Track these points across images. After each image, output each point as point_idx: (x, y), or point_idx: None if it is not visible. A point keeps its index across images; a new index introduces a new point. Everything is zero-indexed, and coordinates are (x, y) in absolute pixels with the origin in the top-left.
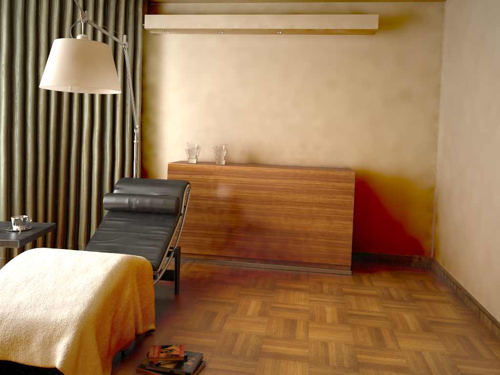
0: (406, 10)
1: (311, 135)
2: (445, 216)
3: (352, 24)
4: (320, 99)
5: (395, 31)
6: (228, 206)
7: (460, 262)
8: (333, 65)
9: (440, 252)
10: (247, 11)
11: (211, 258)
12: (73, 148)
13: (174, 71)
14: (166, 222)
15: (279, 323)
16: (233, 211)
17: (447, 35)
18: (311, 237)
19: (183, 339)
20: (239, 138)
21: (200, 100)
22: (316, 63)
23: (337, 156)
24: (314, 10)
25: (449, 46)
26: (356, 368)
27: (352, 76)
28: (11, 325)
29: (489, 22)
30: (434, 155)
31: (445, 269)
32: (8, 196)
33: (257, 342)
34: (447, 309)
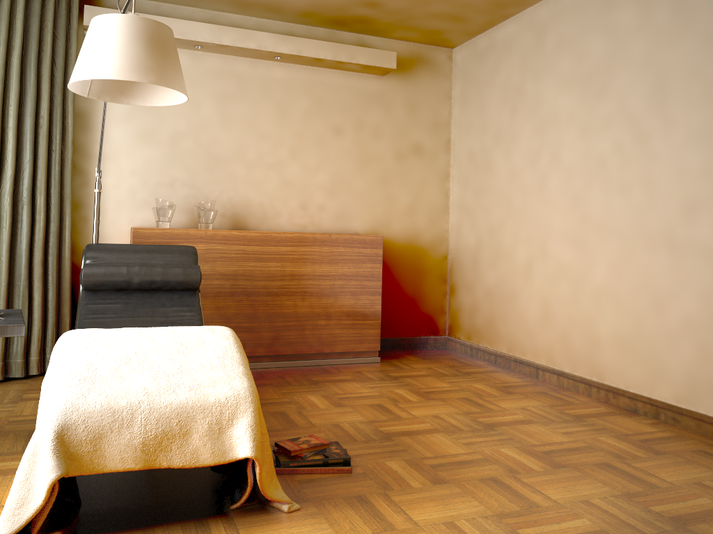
0: (415, 52)
1: (314, 193)
2: (469, 283)
3: (368, 59)
4: (324, 148)
5: (406, 74)
6: (226, 286)
7: (499, 329)
8: (339, 107)
9: (462, 326)
10: (230, 25)
11: None
12: None
13: None
14: (187, 301)
15: (368, 410)
16: (232, 292)
17: (458, 85)
18: (334, 319)
19: (283, 439)
20: (220, 196)
21: (162, 140)
22: (319, 103)
23: (344, 221)
24: (316, 36)
25: (464, 97)
26: (490, 428)
27: (361, 123)
28: (153, 417)
29: (531, 72)
30: (446, 218)
31: (473, 343)
32: None
33: (368, 427)
34: (504, 376)
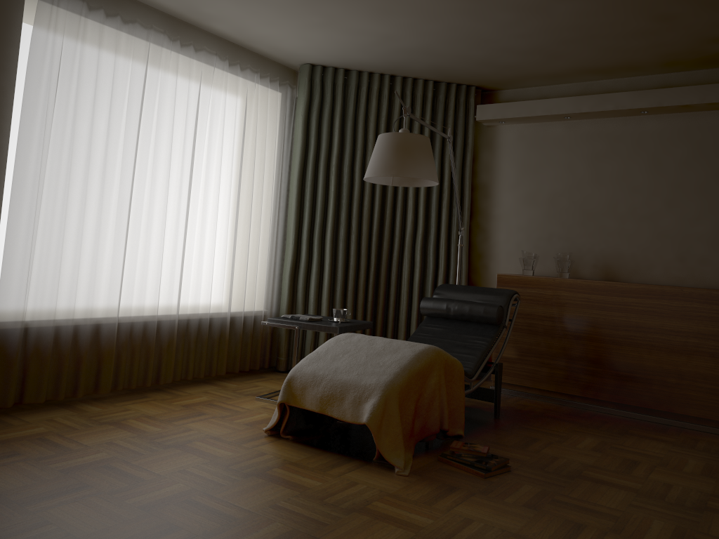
0: None
1: (694, 245)
2: None
3: None
4: (706, 196)
5: None
6: (571, 329)
7: None
8: None
9: None
10: (602, 91)
11: (548, 395)
12: (395, 252)
13: (510, 167)
14: (487, 332)
15: (614, 460)
16: (576, 336)
17: None
18: (687, 380)
19: (492, 450)
20: (591, 248)
21: (541, 201)
22: (700, 149)
23: None
24: (695, 80)
25: None
26: (699, 509)
27: None
28: (329, 384)
29: None
30: None
31: None
32: (330, 298)
33: (578, 467)
34: None
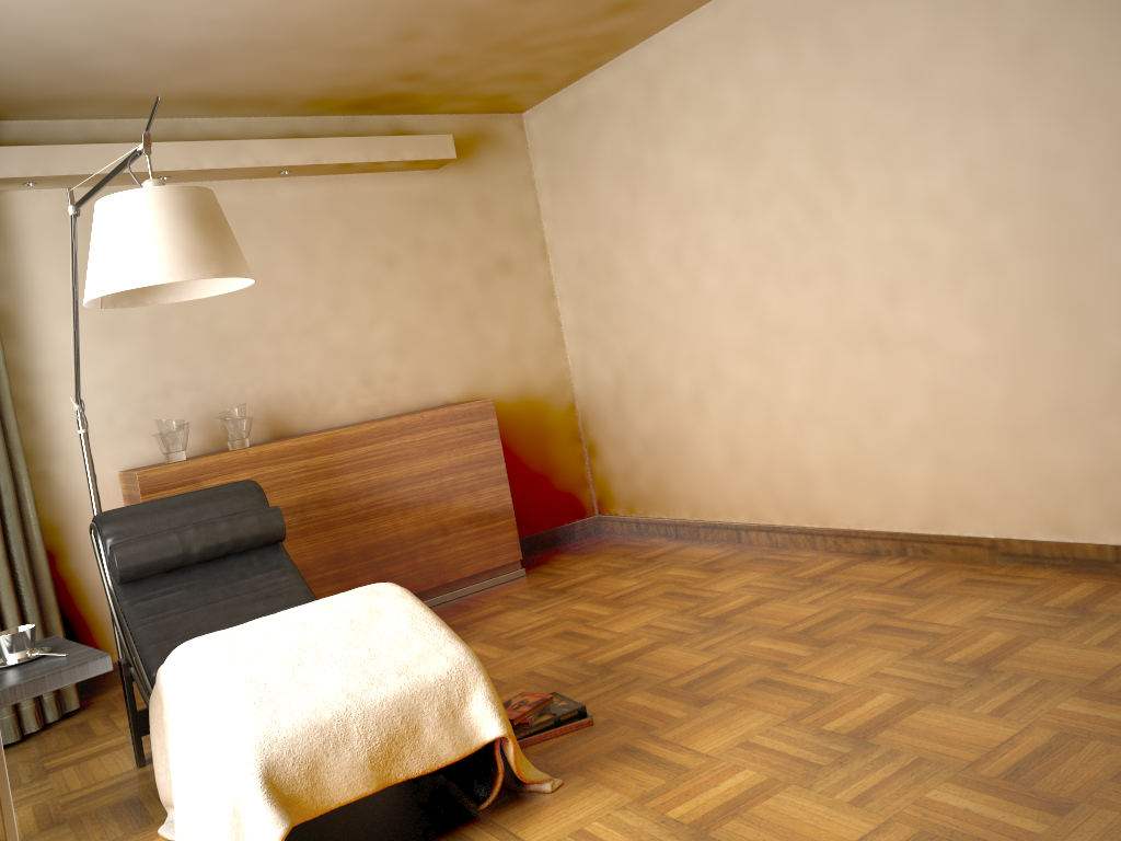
0: (473, 127)
1: (377, 358)
2: (615, 436)
3: (416, 151)
4: (376, 290)
5: (467, 162)
6: (293, 524)
7: (673, 489)
8: (386, 227)
9: (618, 497)
10: (202, 135)
11: None
12: None
13: (56, 273)
14: (274, 560)
15: (557, 642)
16: (304, 531)
17: (541, 164)
18: (452, 532)
19: None
20: (242, 393)
21: (137, 328)
22: (356, 226)
23: (427, 388)
24: (330, 129)
25: (555, 180)
26: (722, 621)
27: (420, 243)
28: (371, 722)
29: (649, 138)
30: (562, 352)
31: (638, 516)
32: None
33: (573, 663)
34: (697, 550)
